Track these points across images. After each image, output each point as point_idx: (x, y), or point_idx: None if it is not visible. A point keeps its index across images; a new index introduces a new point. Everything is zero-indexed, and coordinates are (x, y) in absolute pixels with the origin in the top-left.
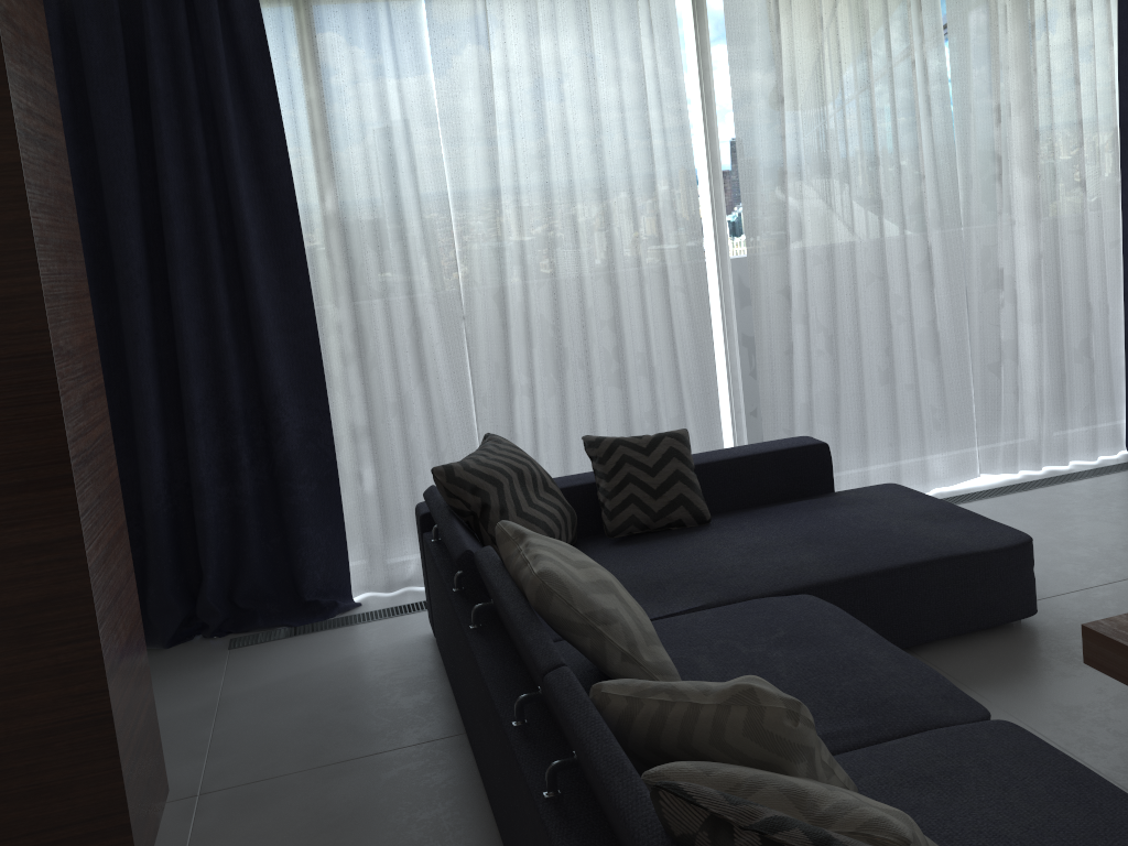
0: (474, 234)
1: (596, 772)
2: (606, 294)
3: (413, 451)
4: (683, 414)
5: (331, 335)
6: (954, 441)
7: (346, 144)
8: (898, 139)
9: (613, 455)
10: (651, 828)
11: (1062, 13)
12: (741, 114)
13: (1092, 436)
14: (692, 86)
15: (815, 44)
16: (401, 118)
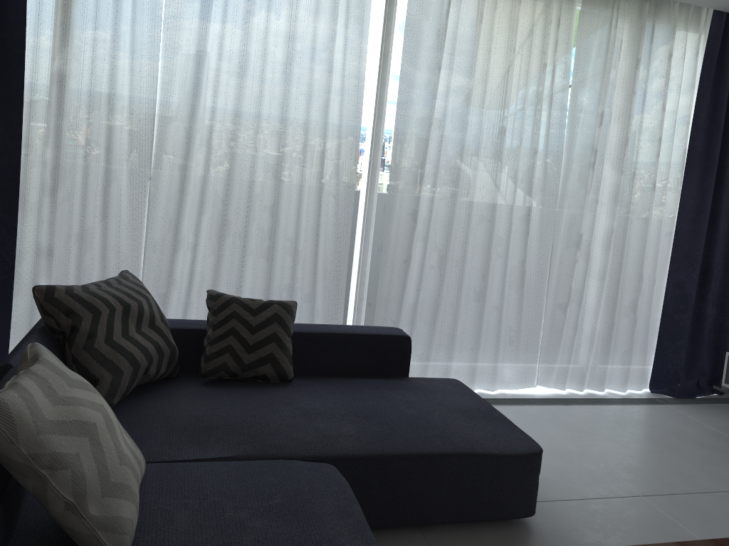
0: (174, 114)
1: None
2: (271, 185)
3: (85, 275)
4: (314, 292)
5: (34, 168)
6: (521, 356)
7: (82, 20)
8: (523, 119)
9: (225, 310)
10: None
11: (662, 56)
12: (407, 71)
13: (625, 373)
14: (375, 44)
15: (474, 33)
16: (131, 9)
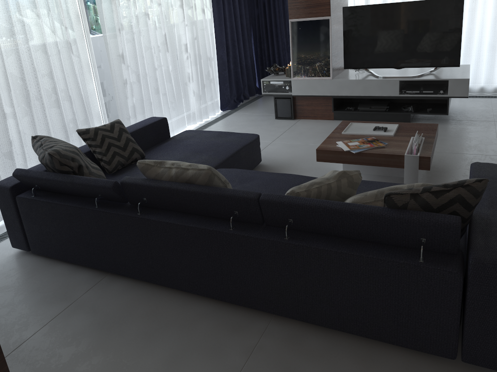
0: None
1: (338, 209)
2: (44, 59)
3: None
4: (88, 117)
5: None
6: (179, 114)
7: None
8: None
9: (98, 135)
10: (386, 210)
11: None
12: None
13: (214, 106)
14: None
15: None
16: None
